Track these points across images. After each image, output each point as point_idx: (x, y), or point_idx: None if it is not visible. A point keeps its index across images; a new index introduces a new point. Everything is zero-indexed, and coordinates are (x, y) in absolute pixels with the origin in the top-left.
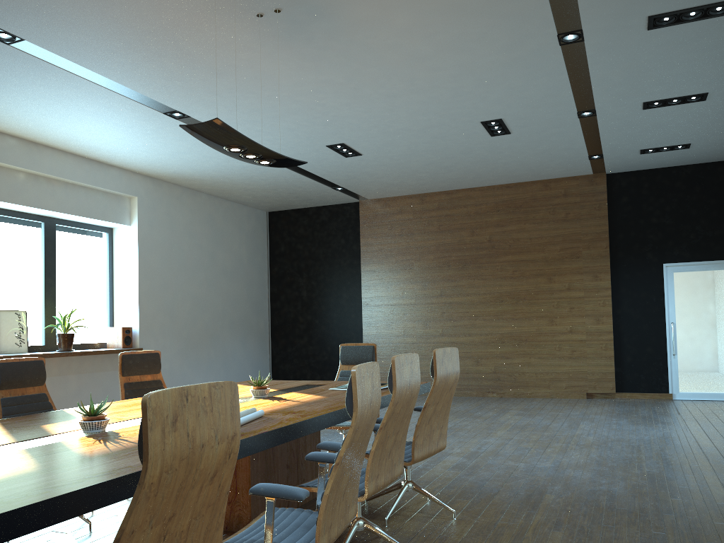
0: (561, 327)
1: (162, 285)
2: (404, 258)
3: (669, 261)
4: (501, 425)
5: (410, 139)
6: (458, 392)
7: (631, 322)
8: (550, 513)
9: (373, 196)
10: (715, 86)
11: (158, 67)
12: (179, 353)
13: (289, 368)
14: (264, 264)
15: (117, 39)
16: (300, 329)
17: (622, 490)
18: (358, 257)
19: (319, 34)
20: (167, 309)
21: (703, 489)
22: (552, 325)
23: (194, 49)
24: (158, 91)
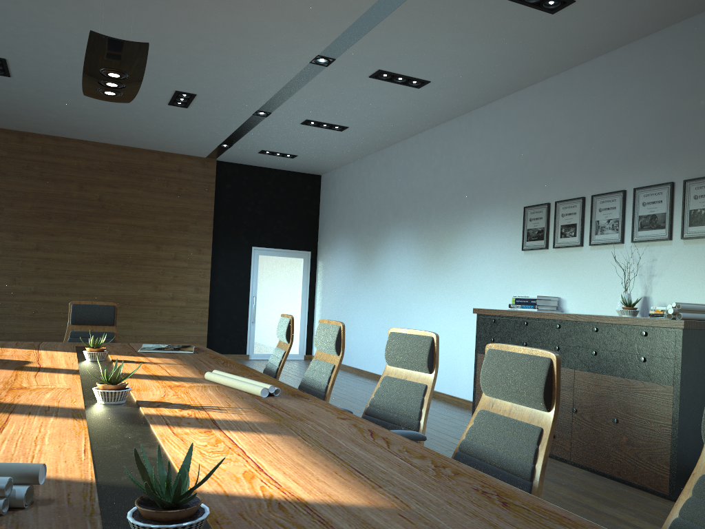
0: (165, 293)
1: None
2: None
3: (257, 245)
4: None
5: None
6: None
7: (224, 293)
8: None
9: None
10: (357, 125)
11: None
12: None
13: None
14: None
15: None
16: None
17: None
18: None
19: None
20: None
21: None
22: (156, 291)
23: None
24: None
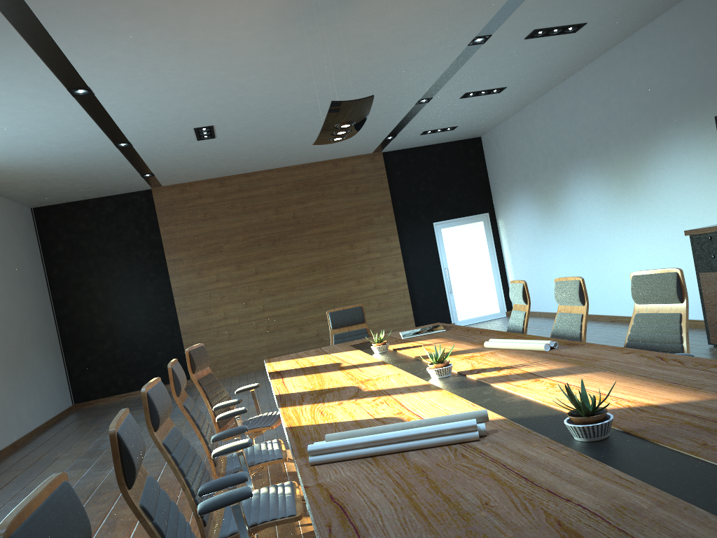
0: (367, 285)
1: None
2: (212, 242)
3: (436, 220)
4: None
5: (275, 122)
6: None
7: (418, 272)
8: None
9: (171, 182)
10: (514, 82)
11: (134, 38)
12: (4, 381)
13: (94, 378)
14: (40, 267)
15: (130, 4)
16: (101, 333)
17: None
18: (158, 246)
19: (323, 19)
20: None
21: None
22: (360, 285)
23: (197, 22)
24: (97, 64)
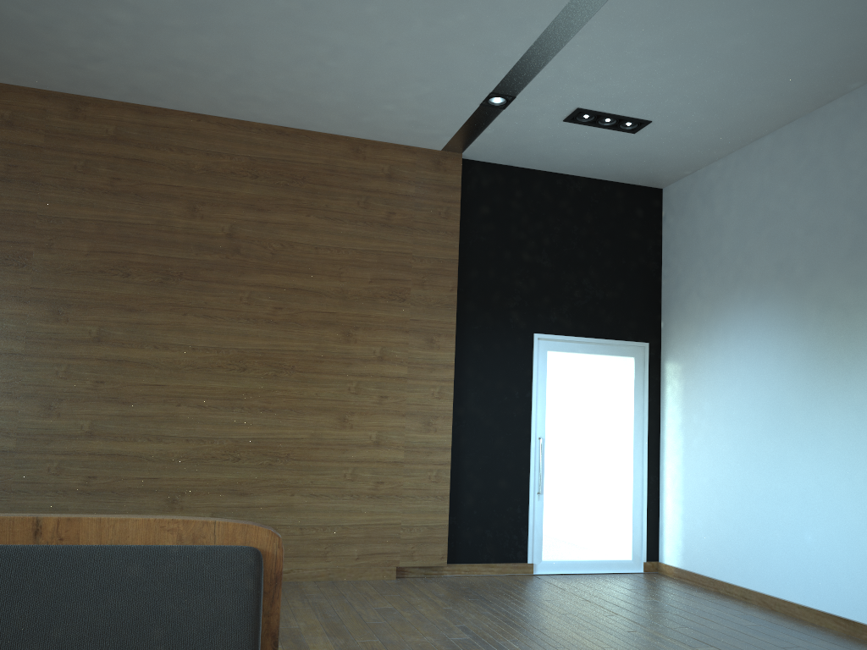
0: (361, 433)
1: None
2: (6, 237)
3: (543, 330)
4: None
5: None
6: None
7: (479, 431)
8: None
9: None
10: None
11: None
12: None
13: None
14: None
15: None
16: None
17: None
18: None
19: None
20: None
21: None
22: (344, 429)
23: None
24: None
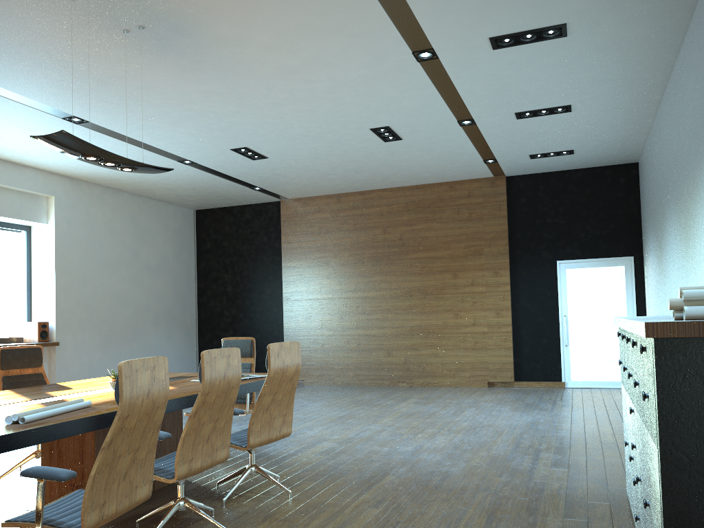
0: (465, 320)
1: (81, 281)
2: (321, 255)
3: (562, 258)
4: (392, 412)
5: (309, 144)
6: (371, 382)
7: (528, 315)
8: (380, 492)
9: (292, 195)
10: (575, 99)
11: (43, 76)
12: (99, 347)
13: None
14: (191, 260)
15: None
16: (226, 322)
17: (459, 471)
18: (279, 253)
19: (189, 49)
20: (87, 304)
21: (530, 469)
22: (457, 318)
23: (72, 60)
24: (50, 98)
